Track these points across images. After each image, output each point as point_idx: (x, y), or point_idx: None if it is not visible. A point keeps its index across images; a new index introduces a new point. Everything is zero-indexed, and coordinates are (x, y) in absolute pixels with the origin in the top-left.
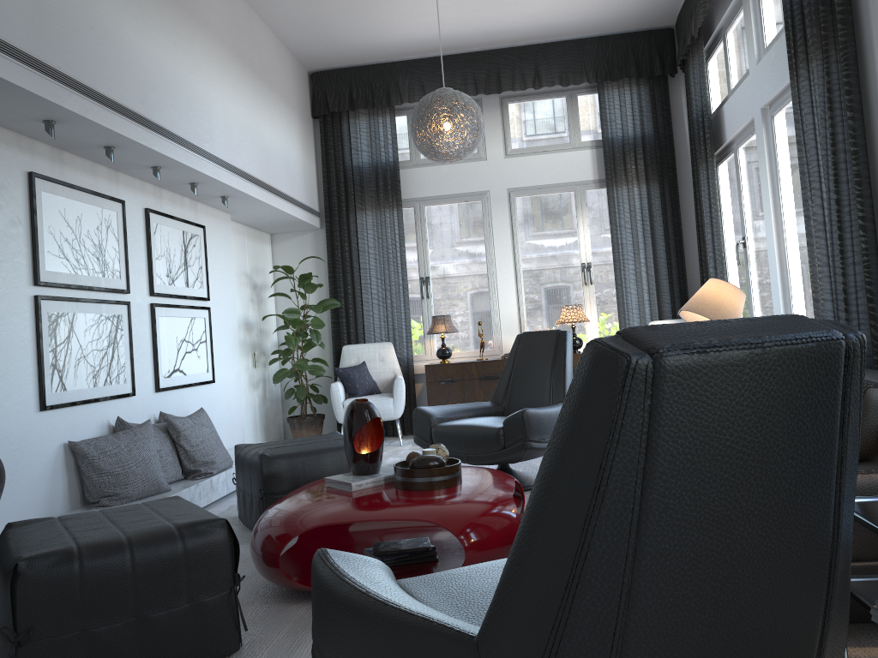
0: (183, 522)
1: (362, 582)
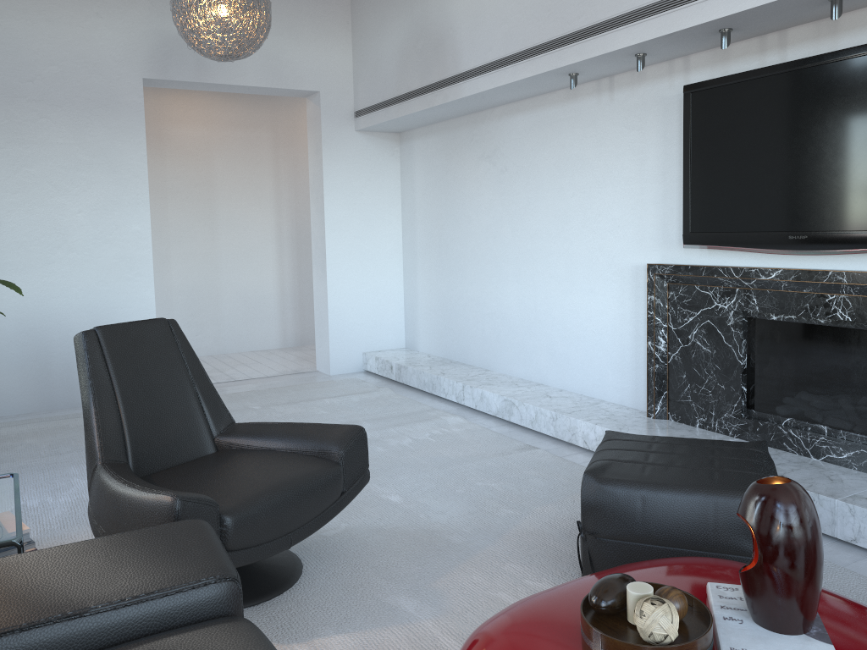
0: (603, 461)
1: (311, 425)
